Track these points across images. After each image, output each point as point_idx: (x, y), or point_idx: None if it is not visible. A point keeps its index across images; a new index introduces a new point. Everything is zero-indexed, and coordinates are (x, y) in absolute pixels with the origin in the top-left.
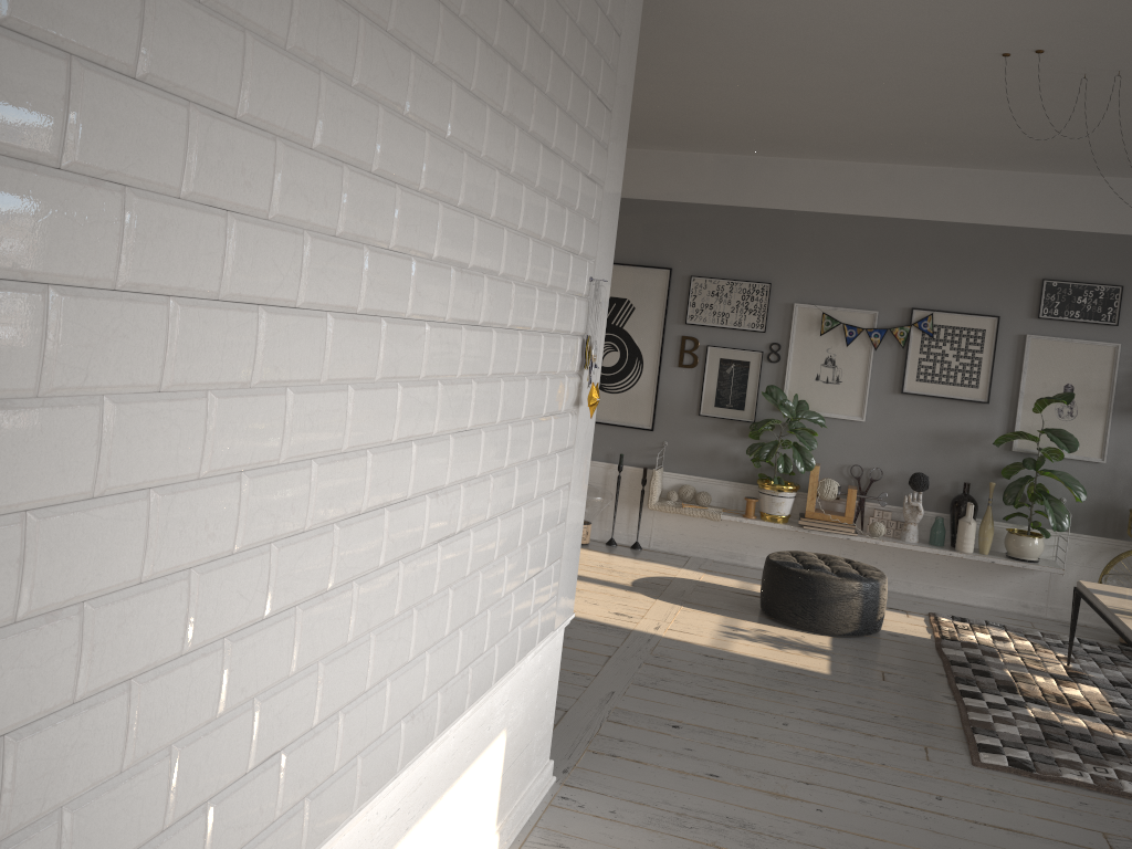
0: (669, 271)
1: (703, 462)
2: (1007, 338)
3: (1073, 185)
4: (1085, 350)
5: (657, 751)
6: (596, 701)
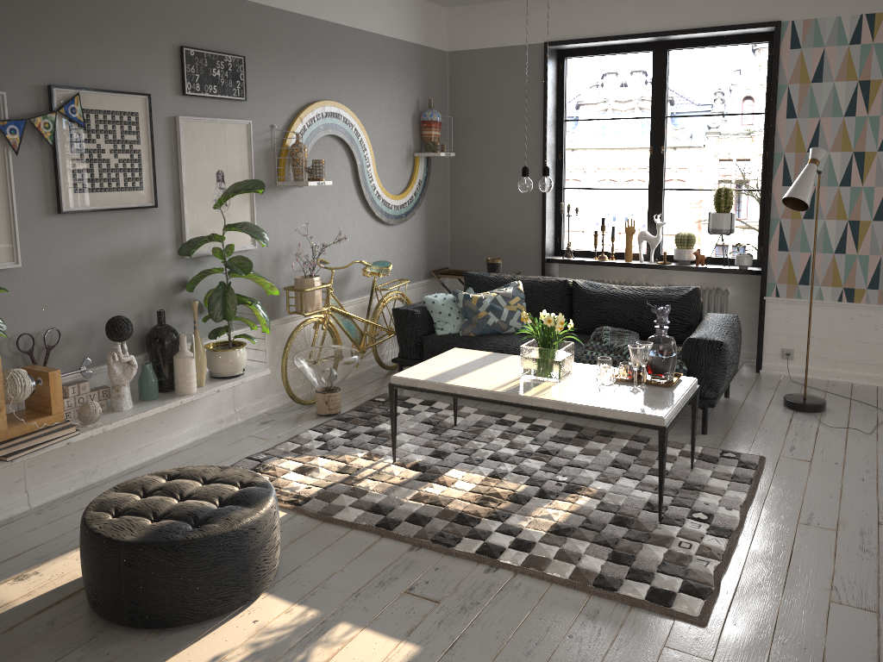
0: None
1: None
2: (159, 122)
3: None
4: (227, 131)
5: None
6: None
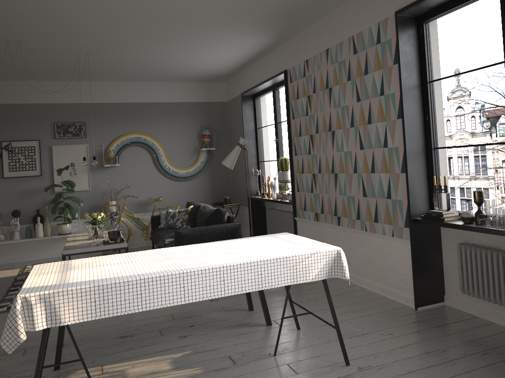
0: None
1: None
2: (45, 148)
3: (60, 85)
4: (76, 148)
5: None
6: None
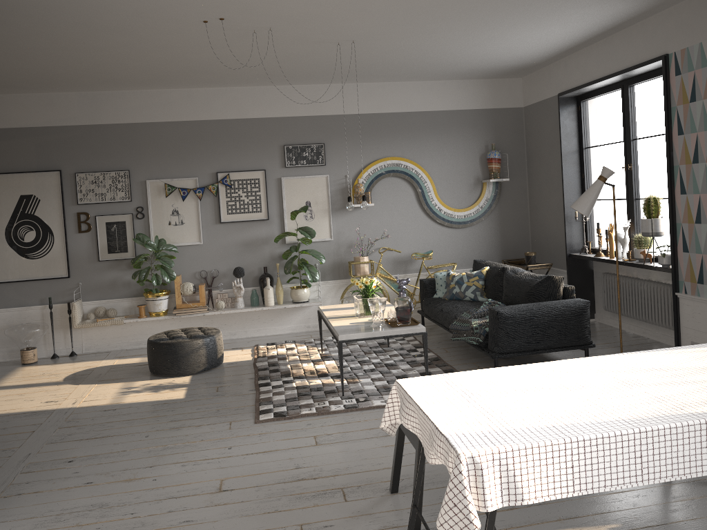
0: (59, 172)
1: (108, 290)
2: (272, 181)
3: (290, 91)
4: (312, 181)
5: (52, 481)
6: (15, 463)
